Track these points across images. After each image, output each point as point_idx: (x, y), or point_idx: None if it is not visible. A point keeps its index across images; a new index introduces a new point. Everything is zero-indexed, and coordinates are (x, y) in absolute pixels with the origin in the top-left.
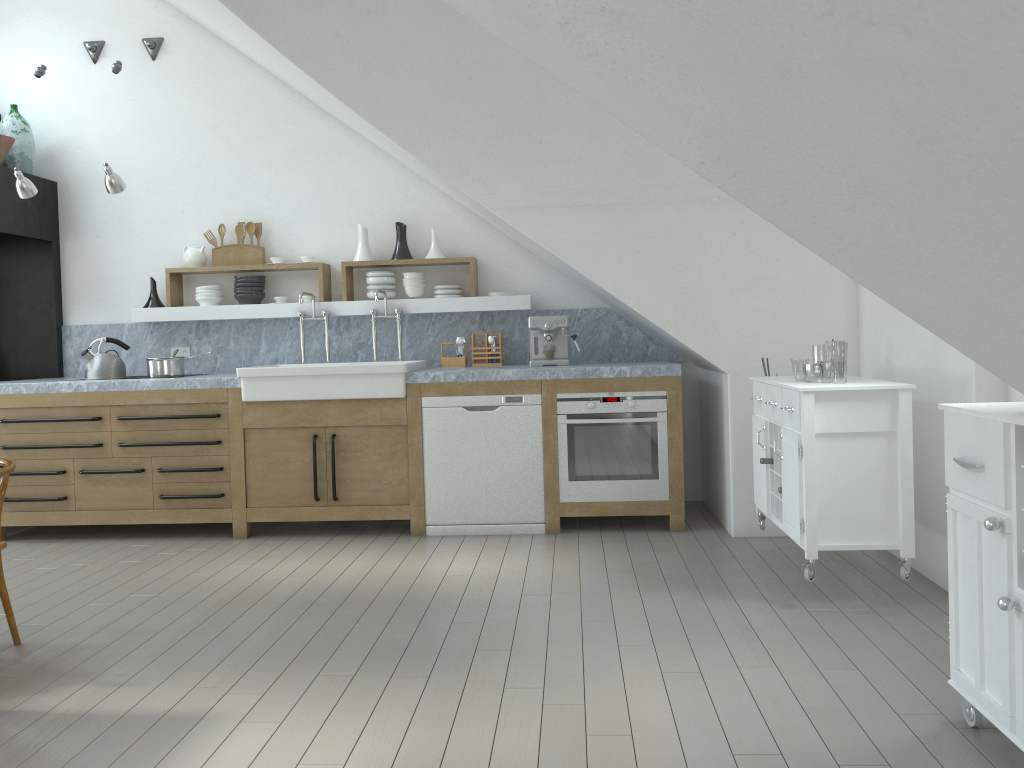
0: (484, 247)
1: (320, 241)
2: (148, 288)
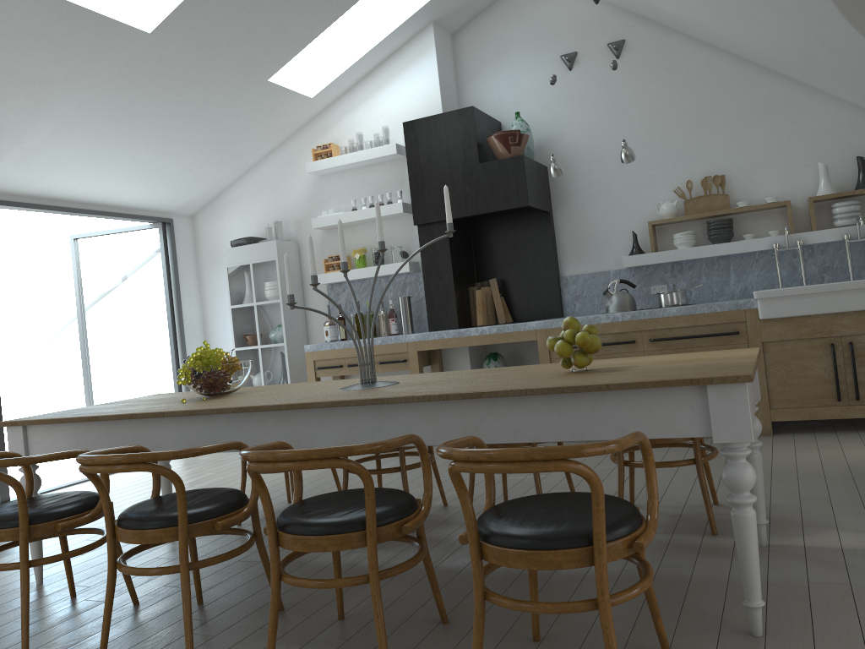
0: None
1: (778, 183)
2: (626, 240)
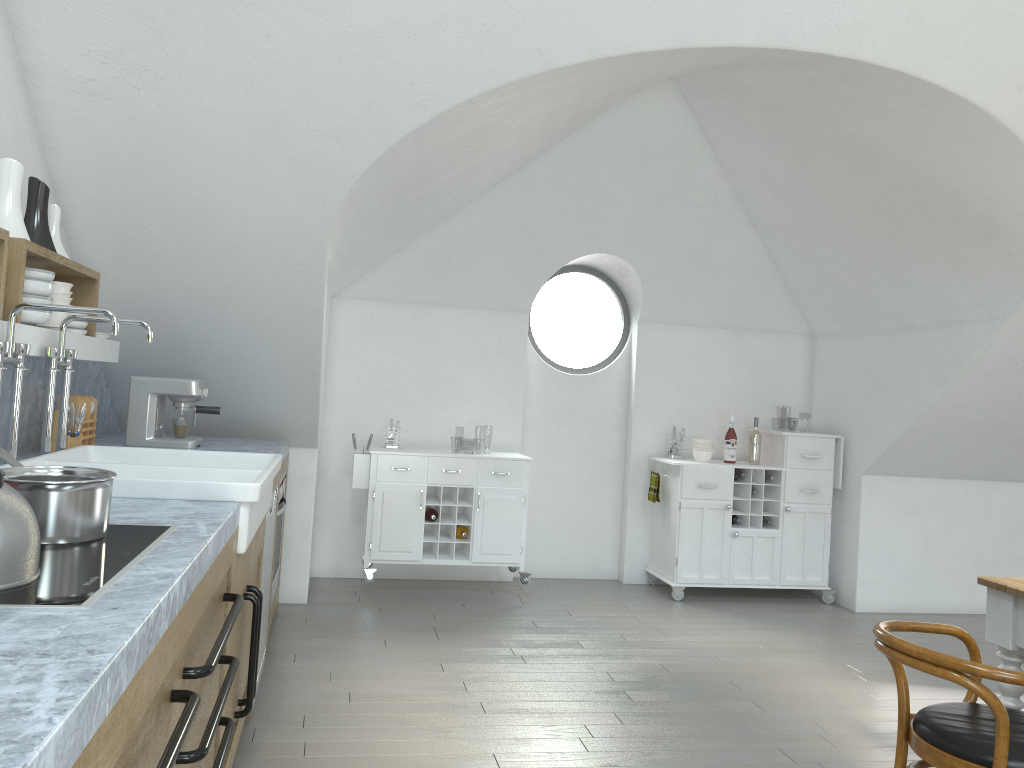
0: None
1: None
2: None
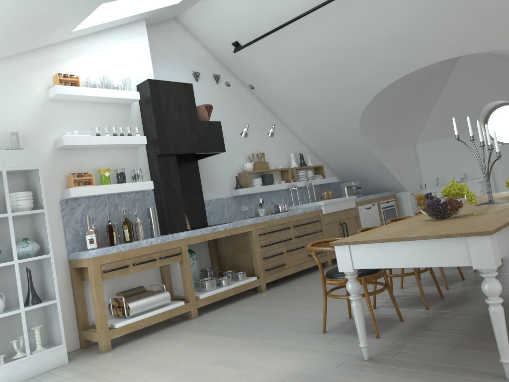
0: (315, 162)
1: (277, 160)
2: (229, 181)
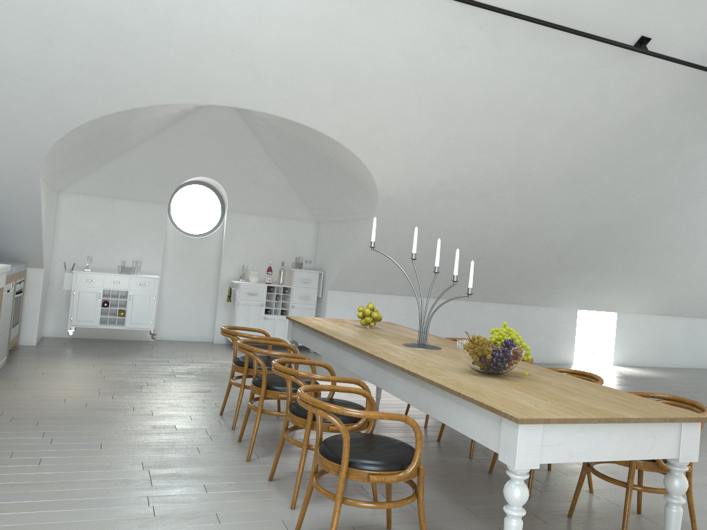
0: None
1: None
2: None
